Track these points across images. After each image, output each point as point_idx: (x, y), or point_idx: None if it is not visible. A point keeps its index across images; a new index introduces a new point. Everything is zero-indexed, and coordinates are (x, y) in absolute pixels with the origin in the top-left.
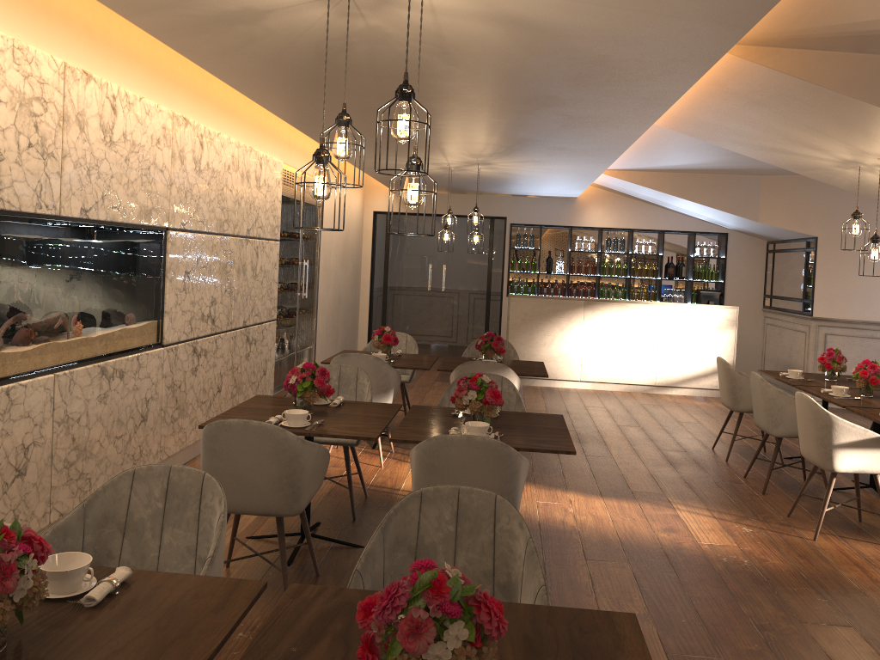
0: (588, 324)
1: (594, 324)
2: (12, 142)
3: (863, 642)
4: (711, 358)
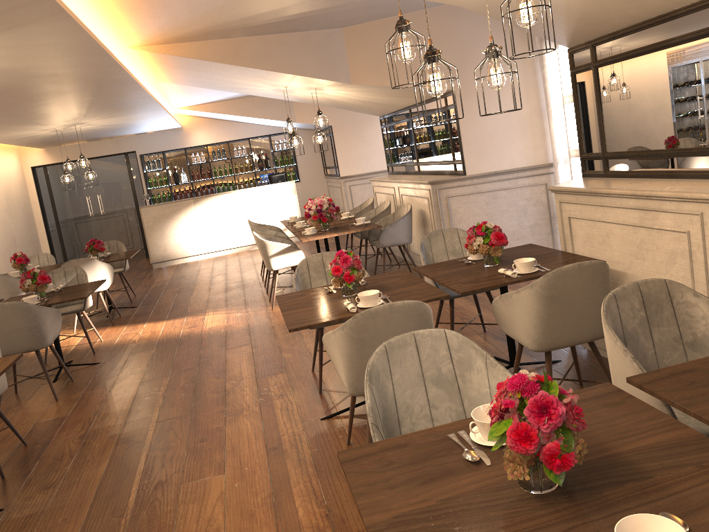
0: (200, 214)
1: (204, 213)
2: None
3: (250, 349)
4: (286, 218)
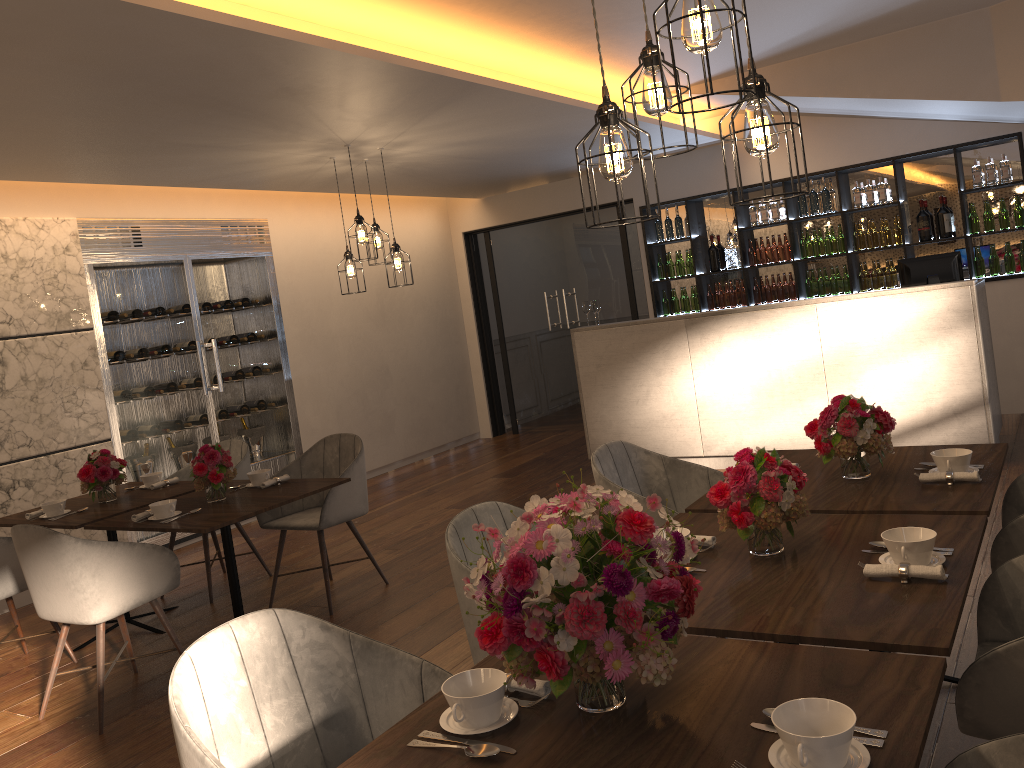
0: (698, 358)
1: (708, 356)
2: None
3: None
4: (936, 390)
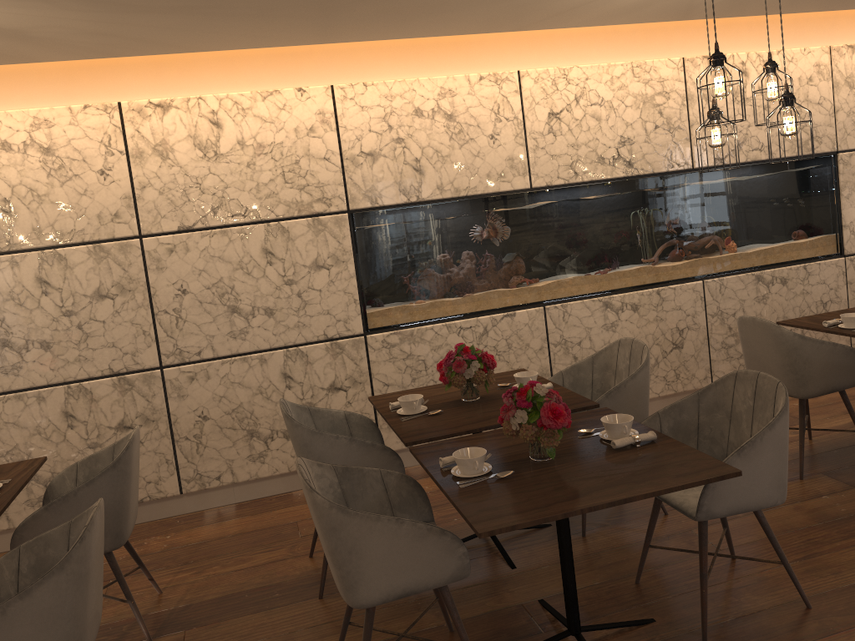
0: None
1: None
2: (639, 129)
3: None
4: None
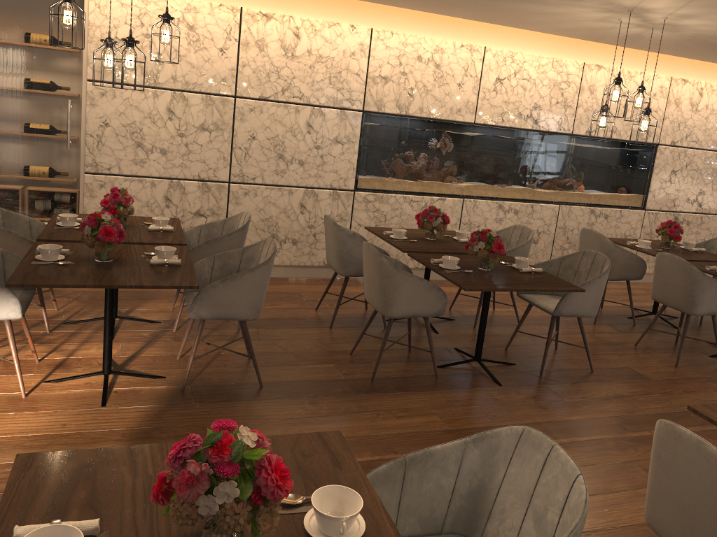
0: None
1: None
2: (547, 102)
3: None
4: None
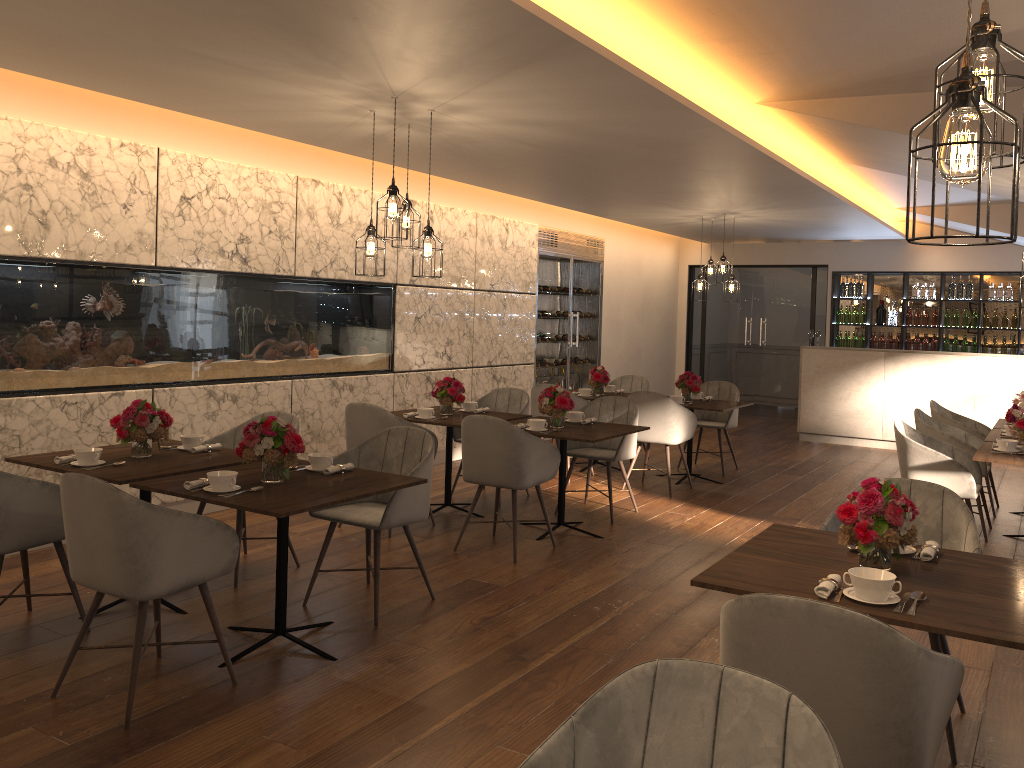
0: (889, 377)
1: (896, 377)
2: (257, 231)
3: None
4: None
